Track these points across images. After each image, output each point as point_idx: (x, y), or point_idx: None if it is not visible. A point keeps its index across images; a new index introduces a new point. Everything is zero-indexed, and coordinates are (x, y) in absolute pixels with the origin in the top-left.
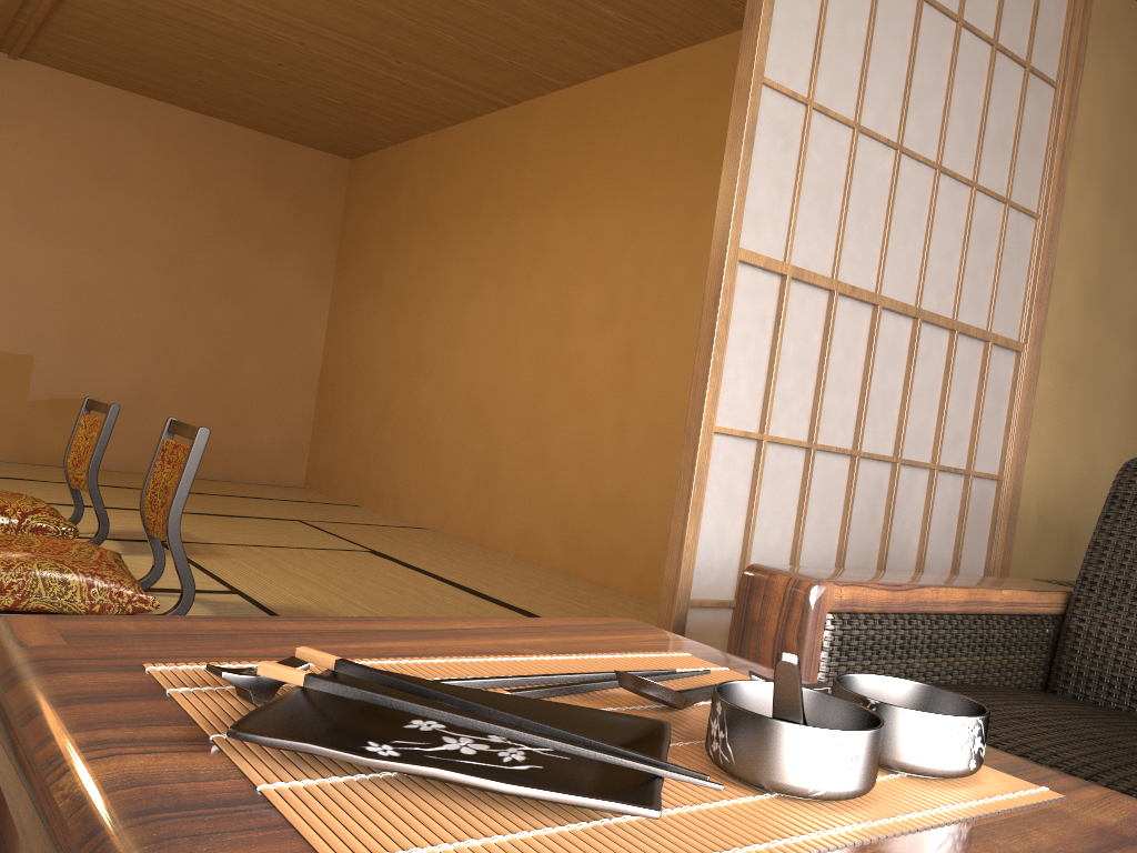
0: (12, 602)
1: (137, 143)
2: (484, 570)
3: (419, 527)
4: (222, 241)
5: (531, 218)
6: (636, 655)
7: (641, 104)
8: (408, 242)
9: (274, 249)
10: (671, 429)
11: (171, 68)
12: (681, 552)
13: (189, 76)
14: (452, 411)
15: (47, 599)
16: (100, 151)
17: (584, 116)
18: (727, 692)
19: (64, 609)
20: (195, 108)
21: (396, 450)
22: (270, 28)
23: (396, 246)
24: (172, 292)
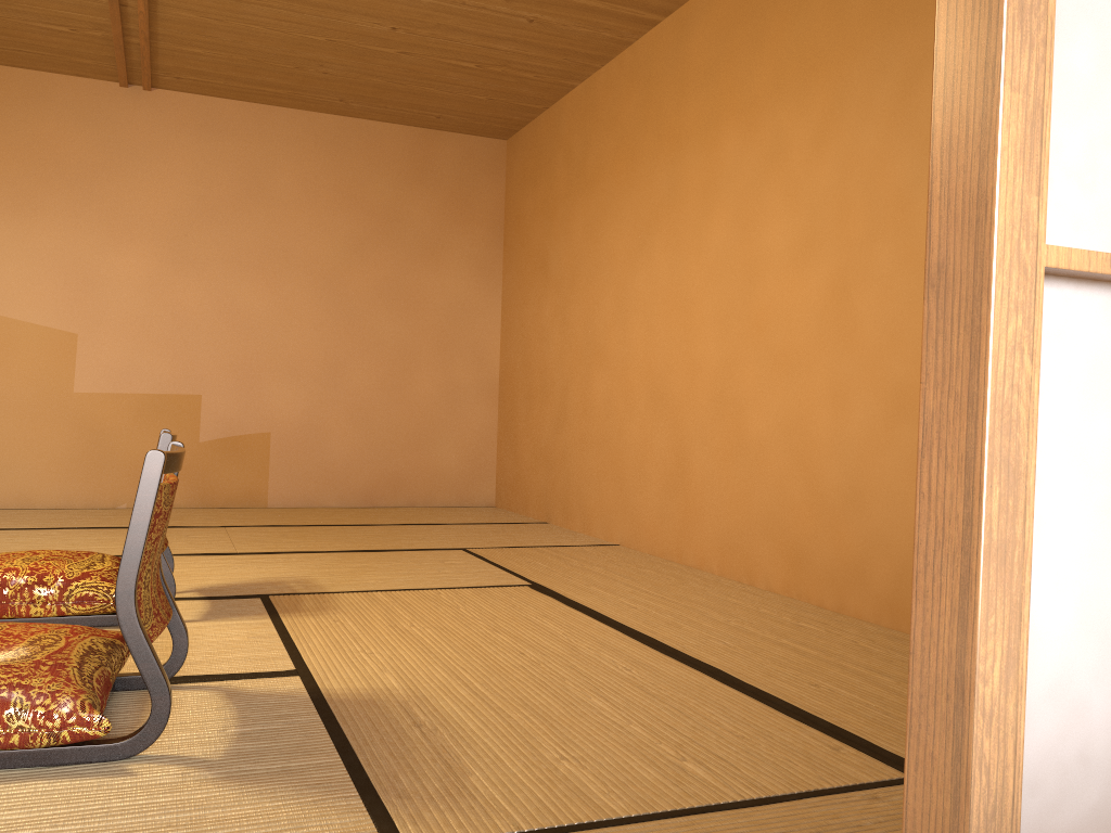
0: None
1: (280, 158)
2: (674, 600)
3: (609, 543)
4: (379, 249)
5: (698, 147)
6: None
7: None
8: (569, 214)
9: (435, 249)
10: (912, 385)
11: (291, 63)
12: (963, 735)
13: (311, 69)
14: (632, 401)
15: None
16: (244, 172)
17: None
18: None
19: None
20: (334, 110)
21: (579, 455)
22: None
23: (558, 221)
24: (333, 310)
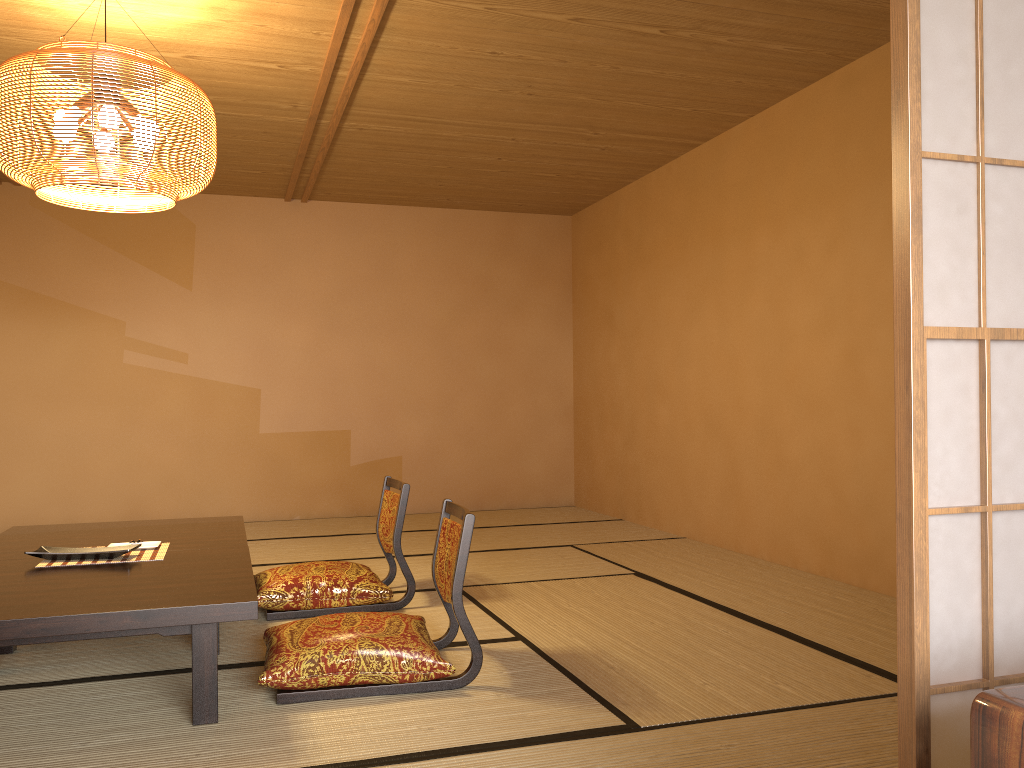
0: (344, 679)
1: (401, 244)
2: (741, 582)
3: (677, 536)
4: (477, 308)
5: (736, 242)
6: None
7: (825, 119)
8: (630, 280)
9: (520, 306)
10: None
11: (417, 181)
12: (911, 642)
13: (431, 183)
14: (691, 428)
15: (369, 673)
16: (375, 257)
17: (771, 140)
18: None
19: (383, 680)
20: (441, 205)
21: (648, 467)
22: (485, 134)
23: (621, 285)
24: (444, 359)
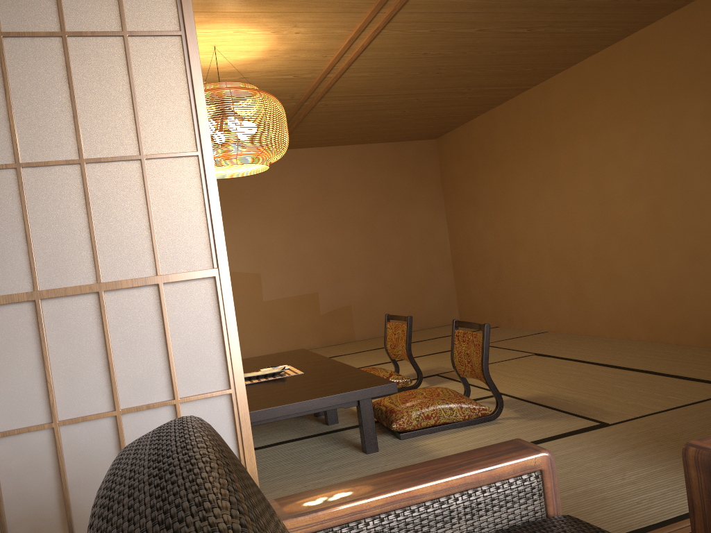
0: (434, 422)
1: (334, 171)
2: (603, 350)
3: (542, 331)
4: (385, 205)
5: (564, 147)
6: None
7: (620, 67)
8: (486, 176)
9: (411, 200)
10: (697, 247)
11: (347, 130)
12: None
13: (355, 131)
14: (544, 264)
15: (446, 417)
16: (319, 181)
17: (583, 82)
18: None
19: (454, 420)
20: (356, 143)
21: (514, 292)
22: (401, 98)
23: (480, 180)
24: (369, 240)
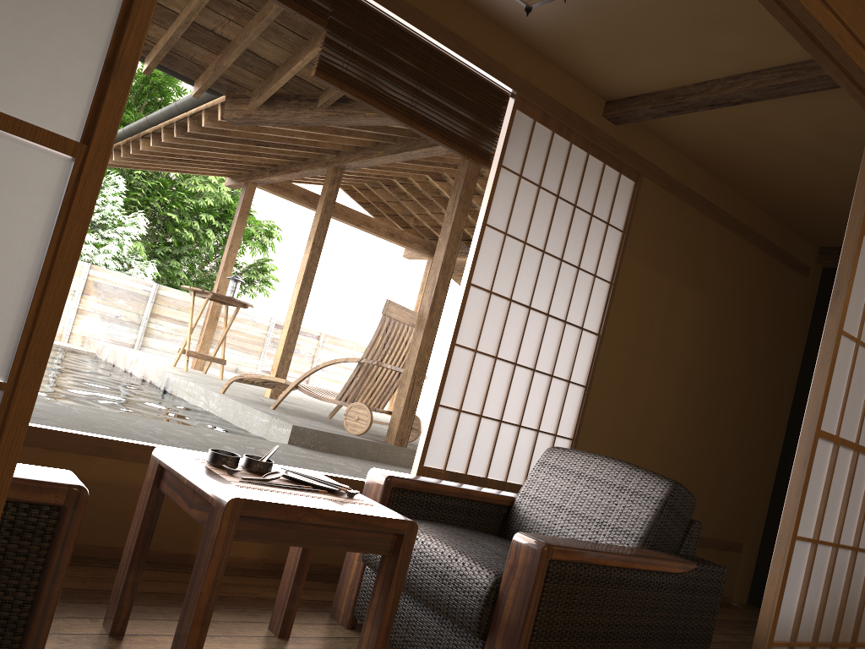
0: None
1: None
2: None
3: None
4: None
5: None
6: (256, 488)
7: None
8: None
9: None
10: None
11: None
12: None
13: None
14: None
15: None
16: None
17: None
18: (267, 464)
19: None
20: None
21: None
22: None
23: None
24: None
